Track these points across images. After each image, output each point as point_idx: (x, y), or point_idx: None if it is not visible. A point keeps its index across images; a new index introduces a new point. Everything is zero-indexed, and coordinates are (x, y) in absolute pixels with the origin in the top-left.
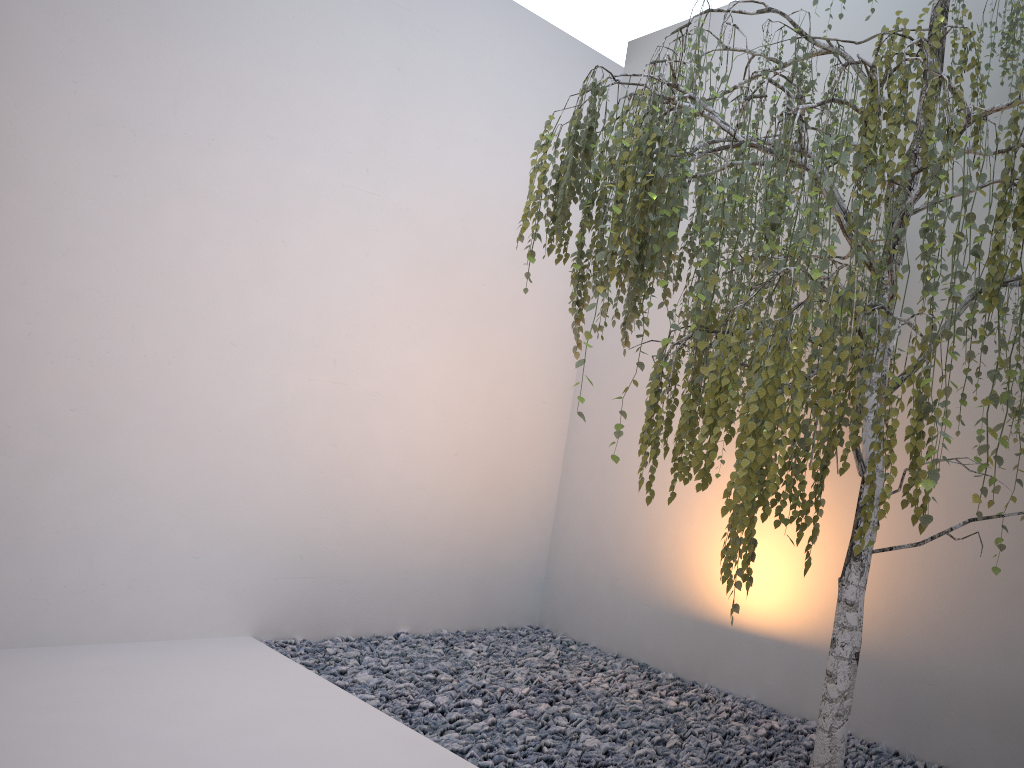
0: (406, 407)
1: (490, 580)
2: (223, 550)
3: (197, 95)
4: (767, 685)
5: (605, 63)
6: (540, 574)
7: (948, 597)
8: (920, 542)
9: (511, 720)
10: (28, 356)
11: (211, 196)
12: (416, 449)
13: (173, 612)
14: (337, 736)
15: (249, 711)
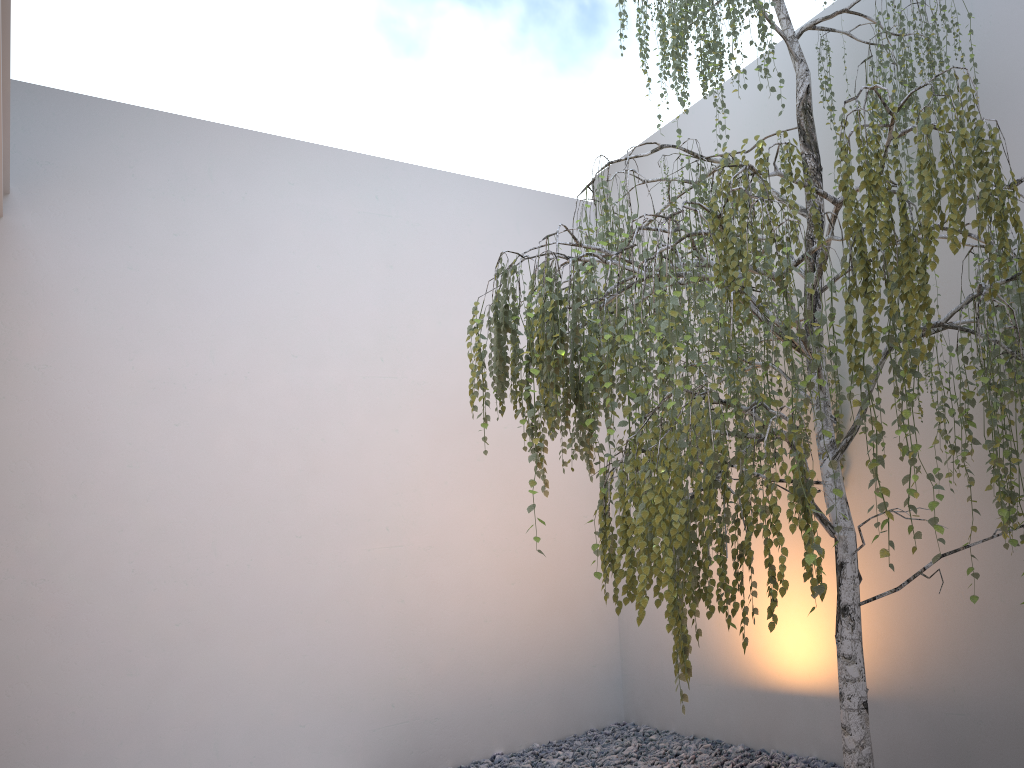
0: (459, 552)
1: (570, 689)
2: (324, 714)
3: (228, 340)
4: (824, 741)
5: (574, 204)
6: (616, 673)
7: (958, 627)
8: (898, 587)
9: None
10: (135, 589)
11: (256, 418)
12: (476, 587)
13: None
14: None
15: None
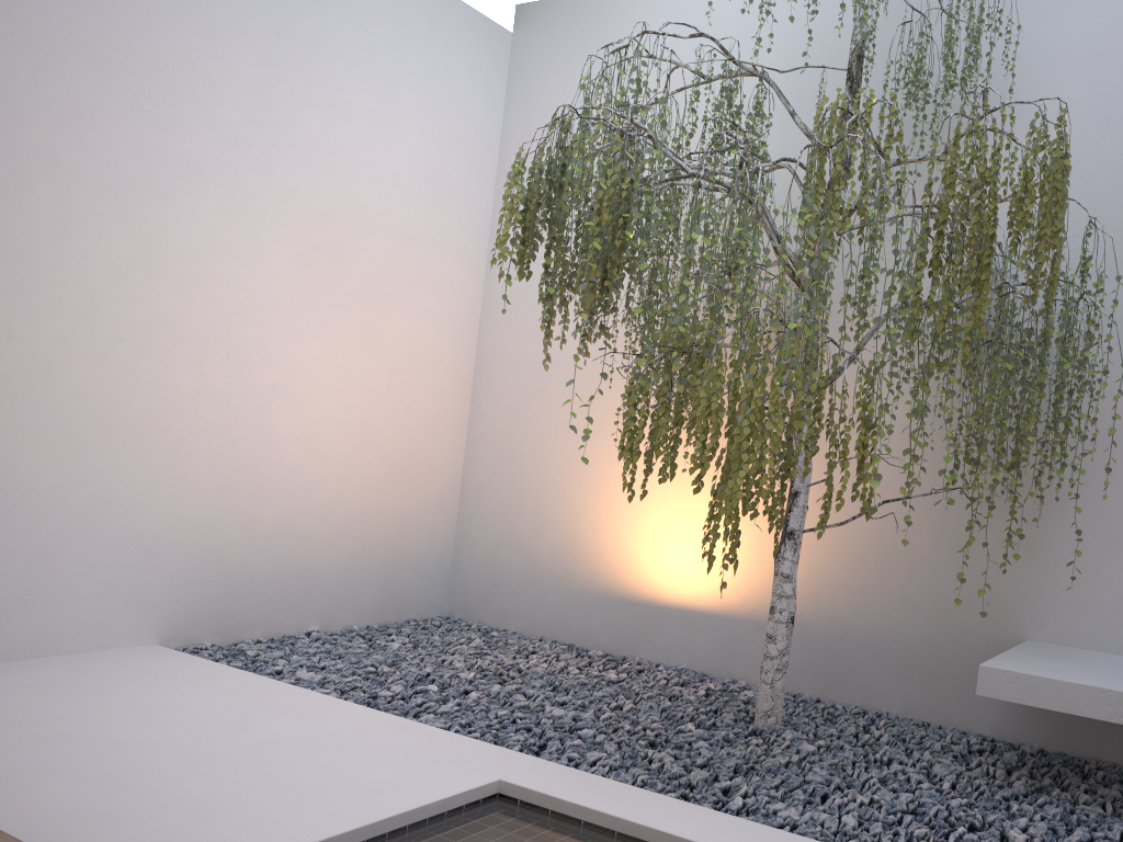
0: (305, 400)
1: (398, 573)
2: (122, 558)
3: (60, 63)
4: (697, 653)
5: (493, 28)
6: (447, 564)
7: (860, 566)
8: (844, 522)
9: (475, 700)
10: None
11: (84, 177)
12: (317, 443)
13: (74, 625)
14: (325, 725)
15: (221, 711)
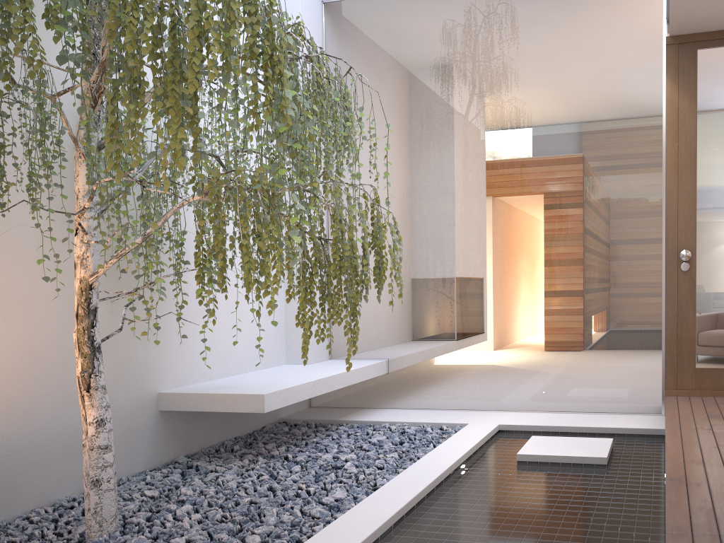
0: None
1: None
2: None
3: None
4: None
5: None
6: None
7: (13, 379)
8: (122, 328)
9: None
10: None
11: None
12: None
13: None
14: None
15: None
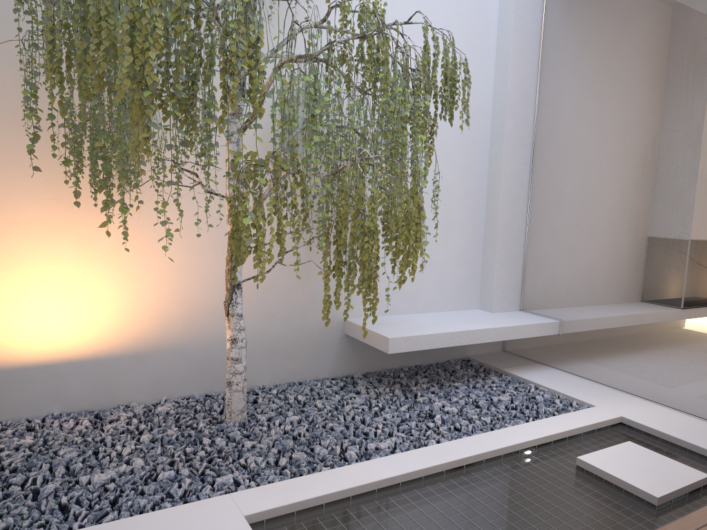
0: None
1: None
2: None
3: None
4: (72, 397)
5: None
6: None
7: None
8: (269, 270)
9: None
10: None
11: None
12: None
13: None
14: None
15: None
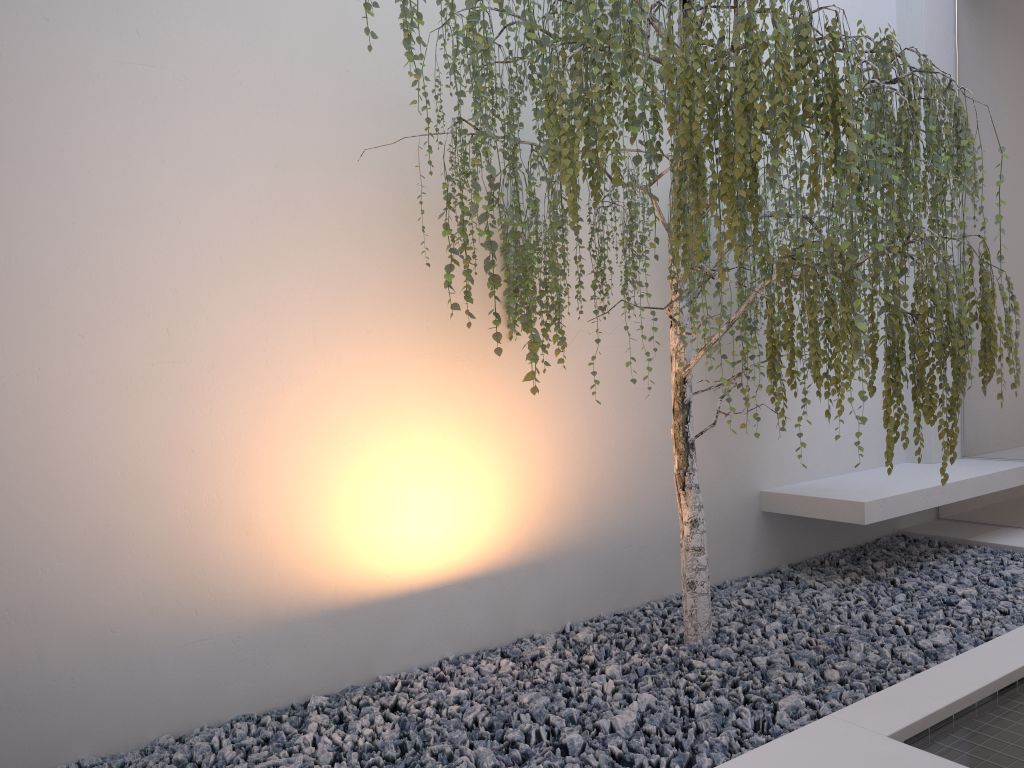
0: None
1: None
2: None
3: None
4: (465, 632)
5: None
6: None
7: (630, 471)
8: (715, 423)
9: (543, 767)
10: None
11: None
12: None
13: None
14: None
15: None
